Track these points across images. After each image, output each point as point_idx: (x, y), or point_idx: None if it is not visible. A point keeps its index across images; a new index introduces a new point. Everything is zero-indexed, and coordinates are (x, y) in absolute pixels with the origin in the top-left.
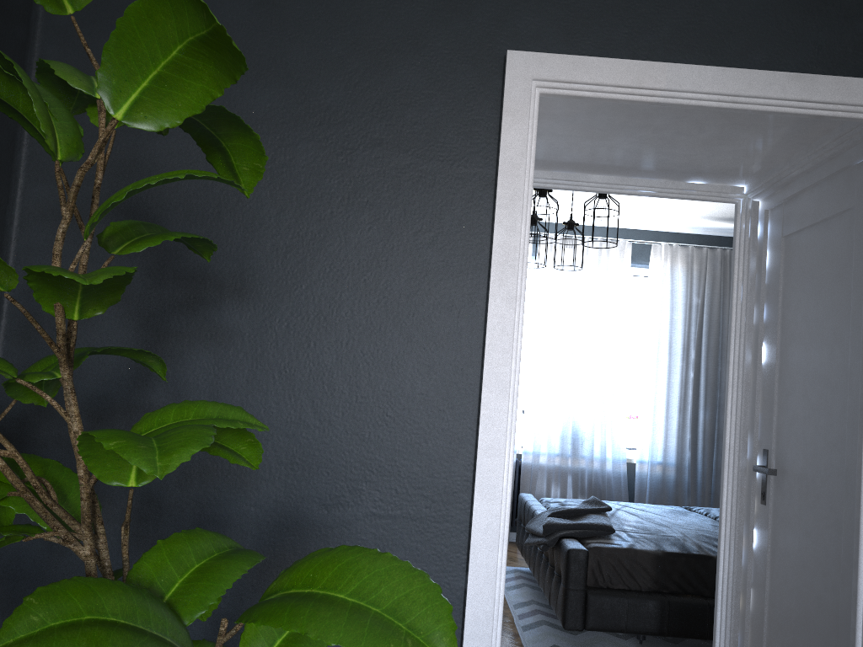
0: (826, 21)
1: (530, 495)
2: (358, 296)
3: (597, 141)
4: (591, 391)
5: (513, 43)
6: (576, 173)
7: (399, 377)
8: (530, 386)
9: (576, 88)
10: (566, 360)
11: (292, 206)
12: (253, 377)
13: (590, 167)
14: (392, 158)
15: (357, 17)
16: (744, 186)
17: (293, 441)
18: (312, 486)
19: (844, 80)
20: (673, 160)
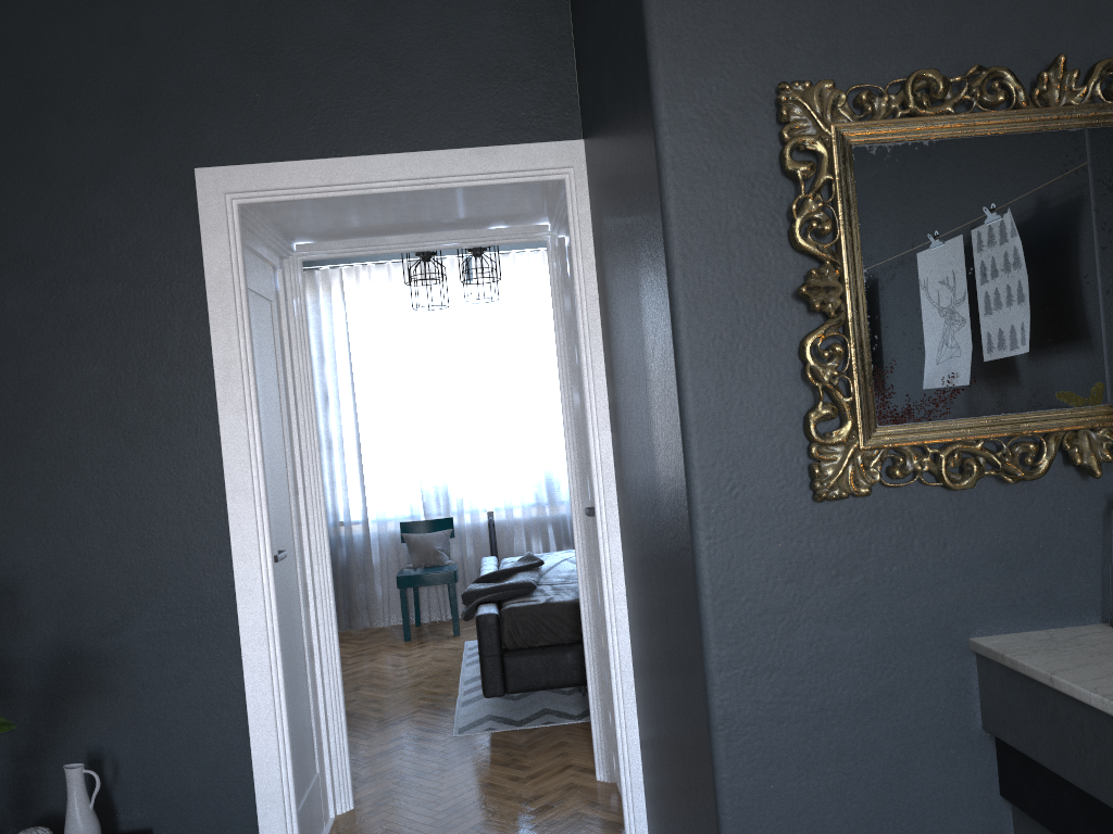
0: (506, 88)
1: (491, 558)
2: (96, 432)
3: (357, 215)
4: (558, 427)
5: (204, 158)
6: (372, 237)
7: (149, 502)
8: (489, 433)
9: (271, 195)
10: (526, 396)
11: (13, 356)
12: (7, 527)
13: (379, 232)
14: (104, 292)
15: (42, 155)
16: (548, 223)
17: (59, 580)
18: (85, 618)
19: (526, 147)
20: (450, 217)
